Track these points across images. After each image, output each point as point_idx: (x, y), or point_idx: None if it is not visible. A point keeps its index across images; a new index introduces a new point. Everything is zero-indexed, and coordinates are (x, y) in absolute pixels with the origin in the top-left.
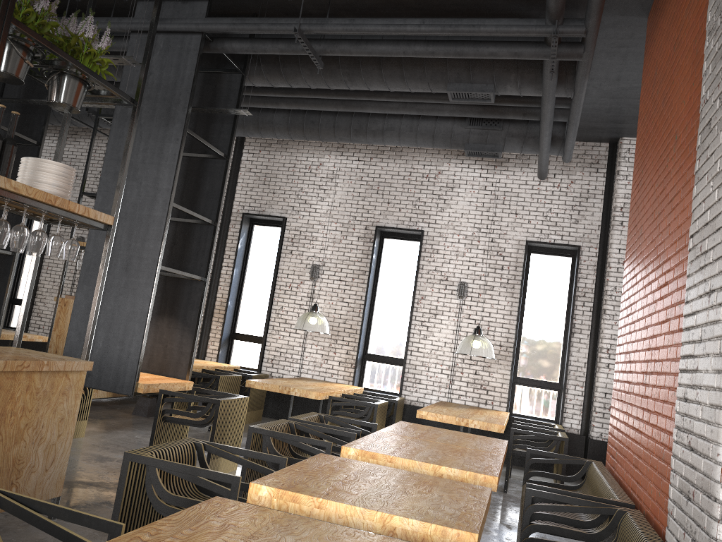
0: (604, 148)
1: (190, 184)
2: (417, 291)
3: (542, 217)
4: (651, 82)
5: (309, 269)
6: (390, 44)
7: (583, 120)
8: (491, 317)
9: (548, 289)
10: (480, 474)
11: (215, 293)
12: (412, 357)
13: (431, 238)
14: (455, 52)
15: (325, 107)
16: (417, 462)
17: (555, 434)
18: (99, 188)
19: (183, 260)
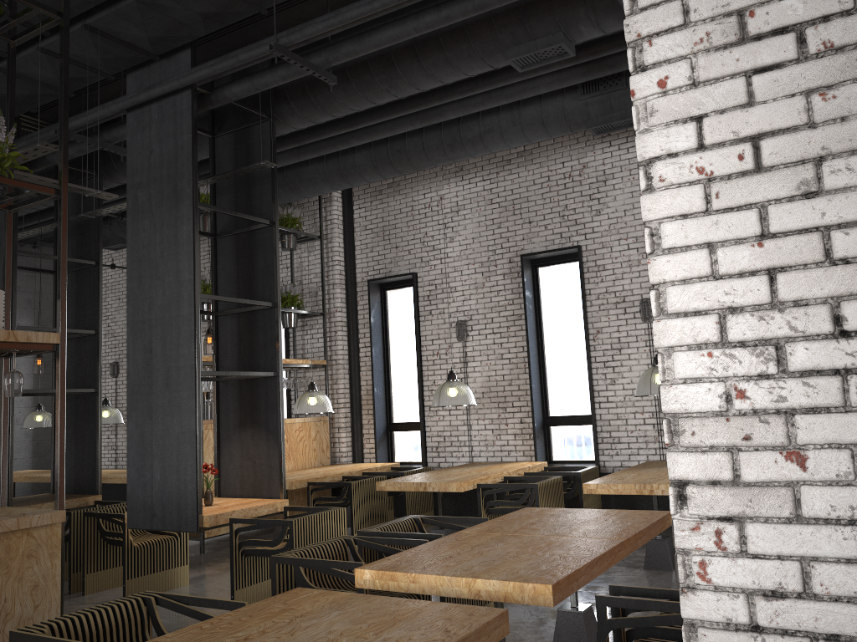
0: None
1: (244, 265)
2: (589, 325)
3: None
4: None
5: (455, 328)
6: (395, 25)
7: None
8: None
9: None
10: (527, 584)
11: (358, 381)
12: (602, 411)
13: (592, 252)
14: (474, 6)
15: (400, 129)
16: (446, 578)
17: None
18: (128, 298)
19: (253, 357)
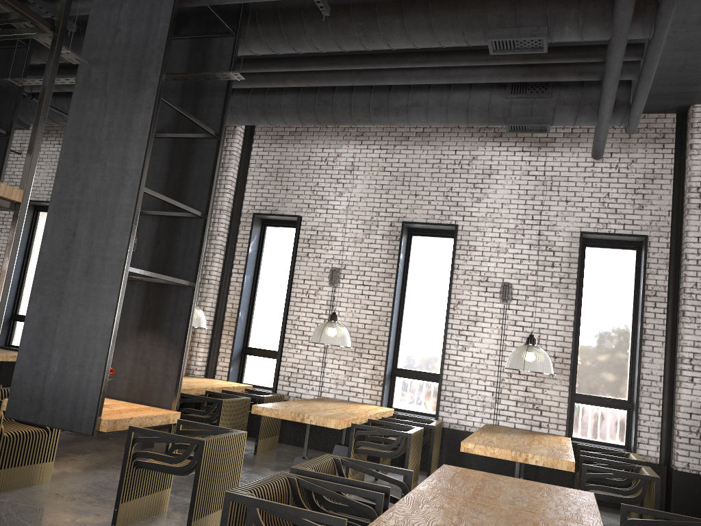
0: (671, 120)
1: (176, 170)
2: (452, 295)
3: (598, 203)
4: None
5: (328, 273)
6: None
7: None
8: (542, 323)
9: (609, 289)
10: None
11: (224, 303)
12: (449, 372)
13: (466, 233)
14: None
15: (338, 81)
16: None
17: (637, 469)
18: (57, 174)
19: (168, 262)
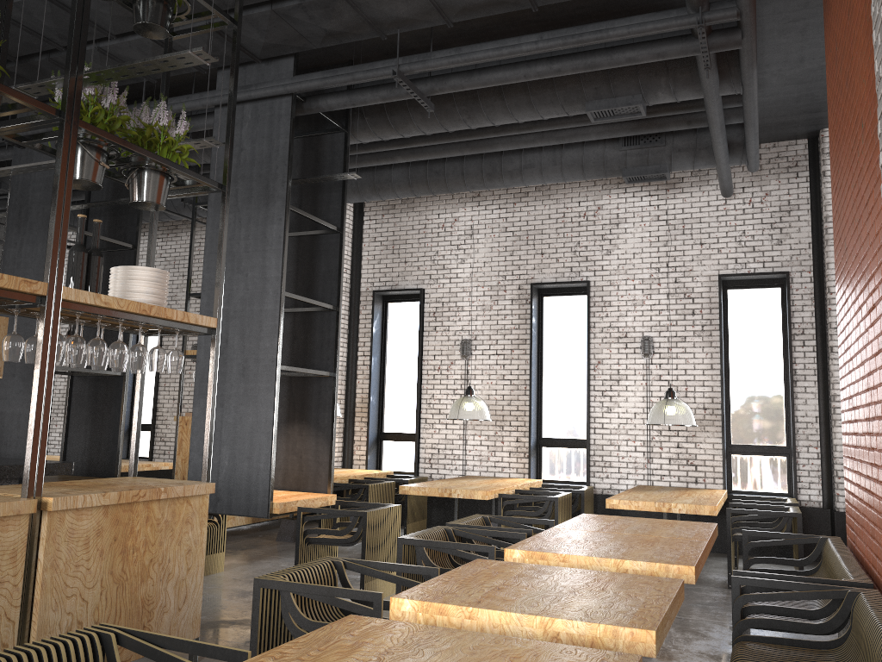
0: (802, 146)
1: (304, 267)
2: (591, 355)
3: (735, 242)
4: (833, 60)
5: (459, 345)
6: (507, 69)
7: (768, 116)
8: (688, 374)
9: (756, 331)
10: (672, 565)
11: (353, 388)
12: (596, 436)
13: (599, 288)
14: (586, 65)
15: (448, 153)
16: (595, 558)
17: (785, 510)
18: (203, 287)
19: (307, 356)
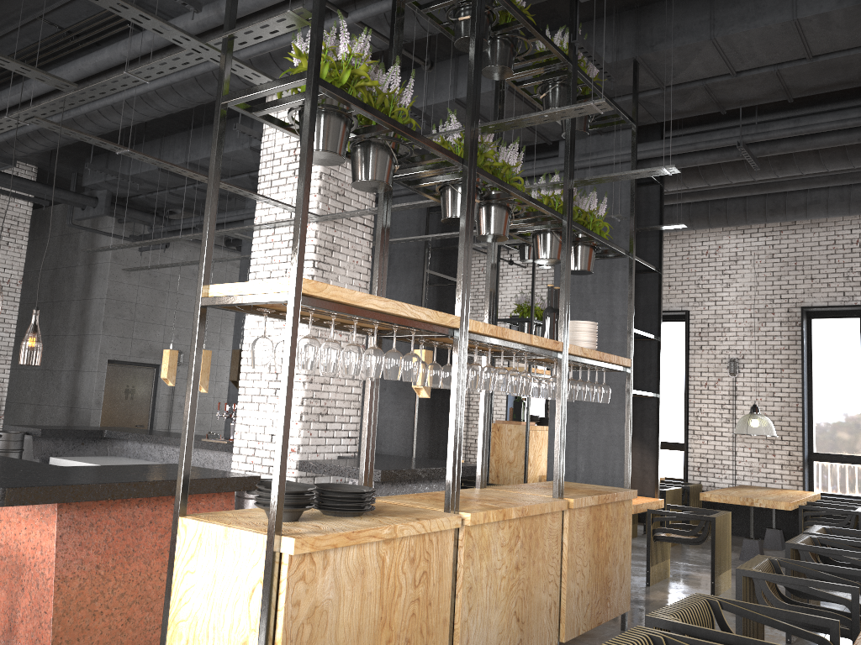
0: None
1: None
2: None
3: None
4: None
5: (726, 364)
6: (840, 134)
7: None
8: None
9: None
10: None
11: None
12: None
13: None
14: None
15: (736, 194)
16: None
17: None
18: None
19: None
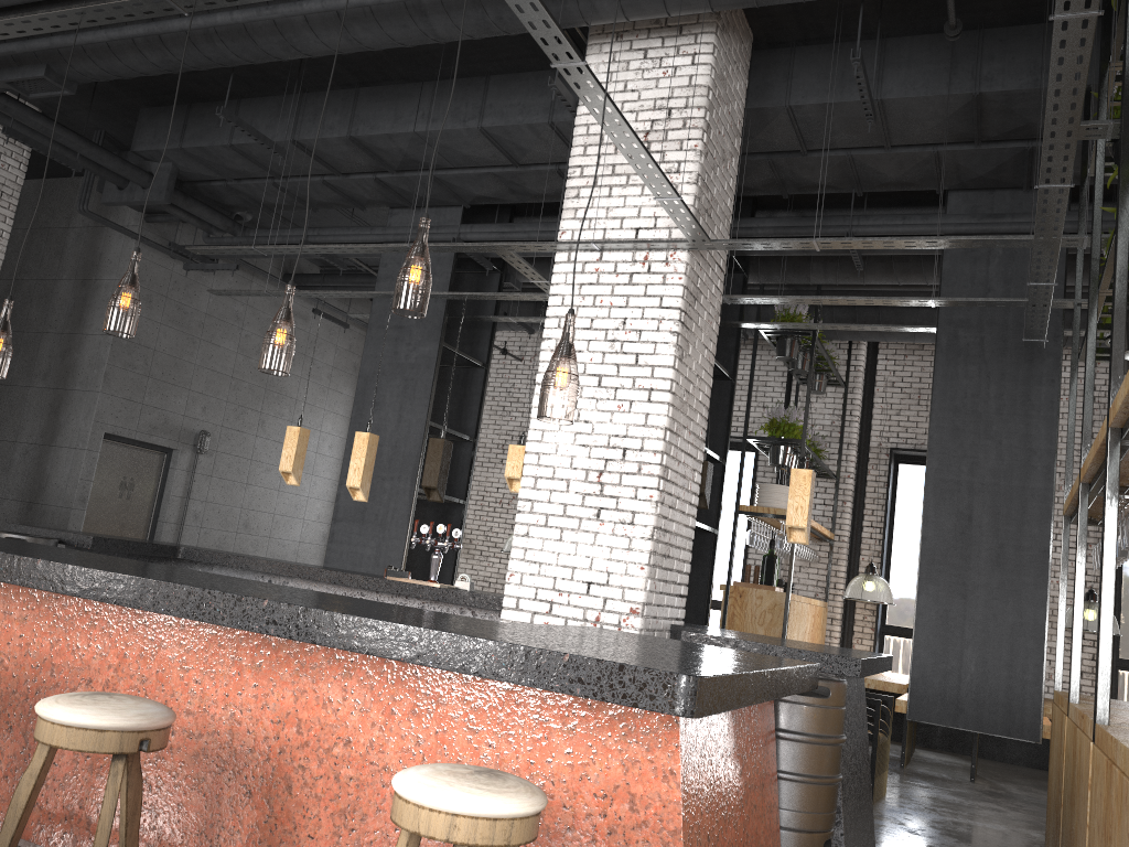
0: None
1: None
2: None
3: None
4: None
5: None
6: None
7: None
8: None
9: None
10: None
11: (855, 566)
12: None
13: None
14: None
15: None
16: None
17: None
18: (930, 449)
19: None
